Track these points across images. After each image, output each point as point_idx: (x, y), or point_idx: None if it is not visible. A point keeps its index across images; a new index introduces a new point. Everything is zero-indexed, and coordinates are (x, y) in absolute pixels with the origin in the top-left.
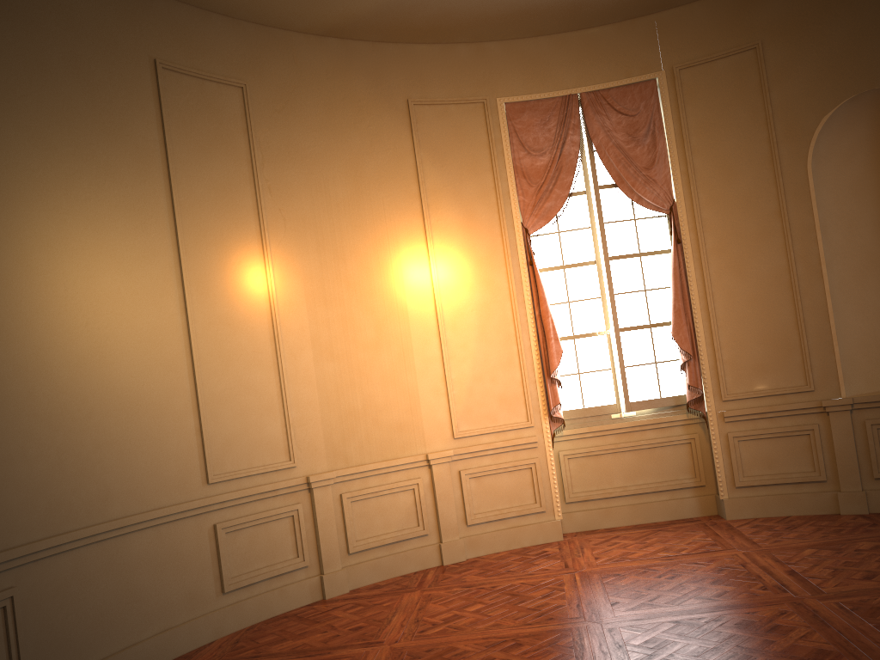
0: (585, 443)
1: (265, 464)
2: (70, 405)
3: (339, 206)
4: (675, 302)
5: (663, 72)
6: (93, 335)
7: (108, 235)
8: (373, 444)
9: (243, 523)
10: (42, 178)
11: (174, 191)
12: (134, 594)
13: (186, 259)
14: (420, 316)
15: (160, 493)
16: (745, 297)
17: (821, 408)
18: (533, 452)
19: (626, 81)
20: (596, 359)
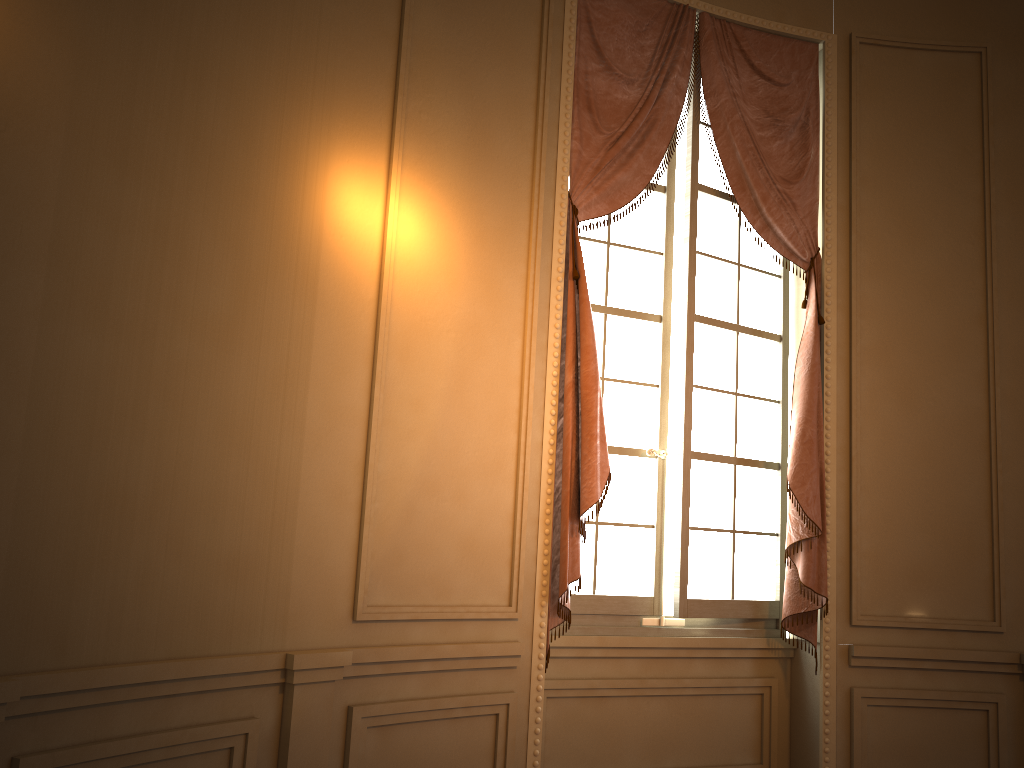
0: (585, 668)
1: None
2: None
3: None
4: (805, 426)
5: (835, 37)
6: None
7: None
8: (153, 606)
9: None
10: None
11: None
12: None
13: None
14: (342, 303)
15: None
16: (911, 446)
17: (1015, 667)
18: (506, 678)
19: (776, 25)
20: (632, 502)
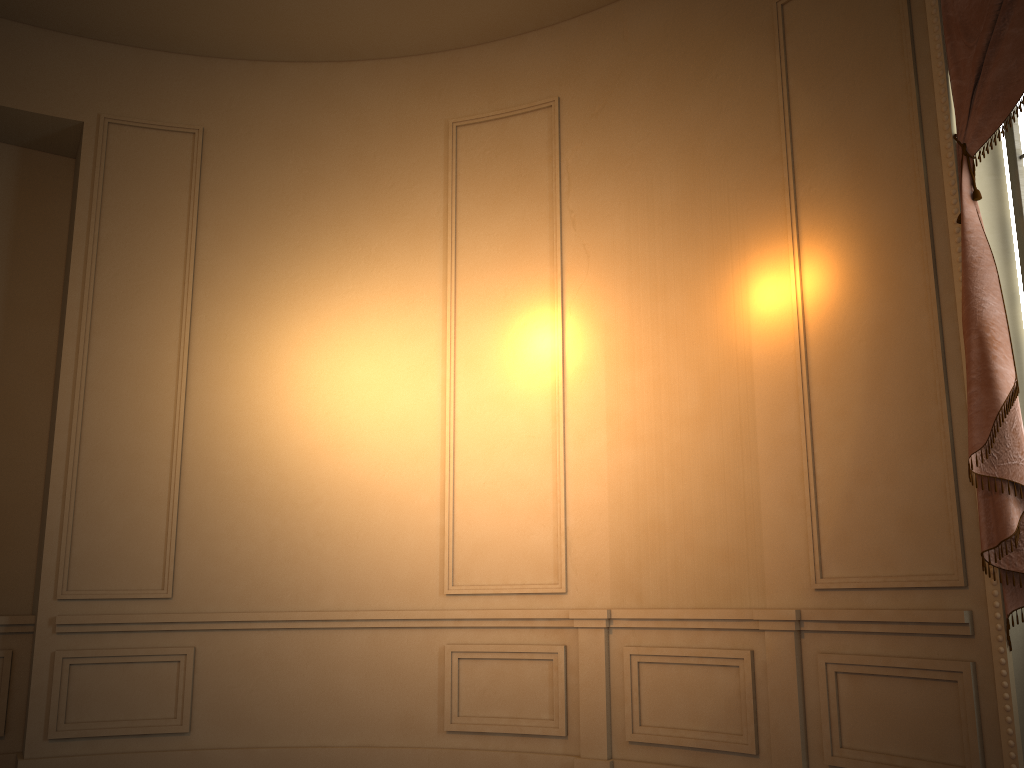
0: None
1: (526, 583)
2: (294, 492)
3: (664, 216)
4: None
5: None
6: (333, 424)
7: (368, 323)
8: (682, 579)
9: (483, 653)
10: (302, 282)
11: (449, 259)
12: (335, 694)
13: (457, 332)
14: (772, 365)
15: (385, 594)
16: None
17: None
18: (964, 647)
19: None
20: None
